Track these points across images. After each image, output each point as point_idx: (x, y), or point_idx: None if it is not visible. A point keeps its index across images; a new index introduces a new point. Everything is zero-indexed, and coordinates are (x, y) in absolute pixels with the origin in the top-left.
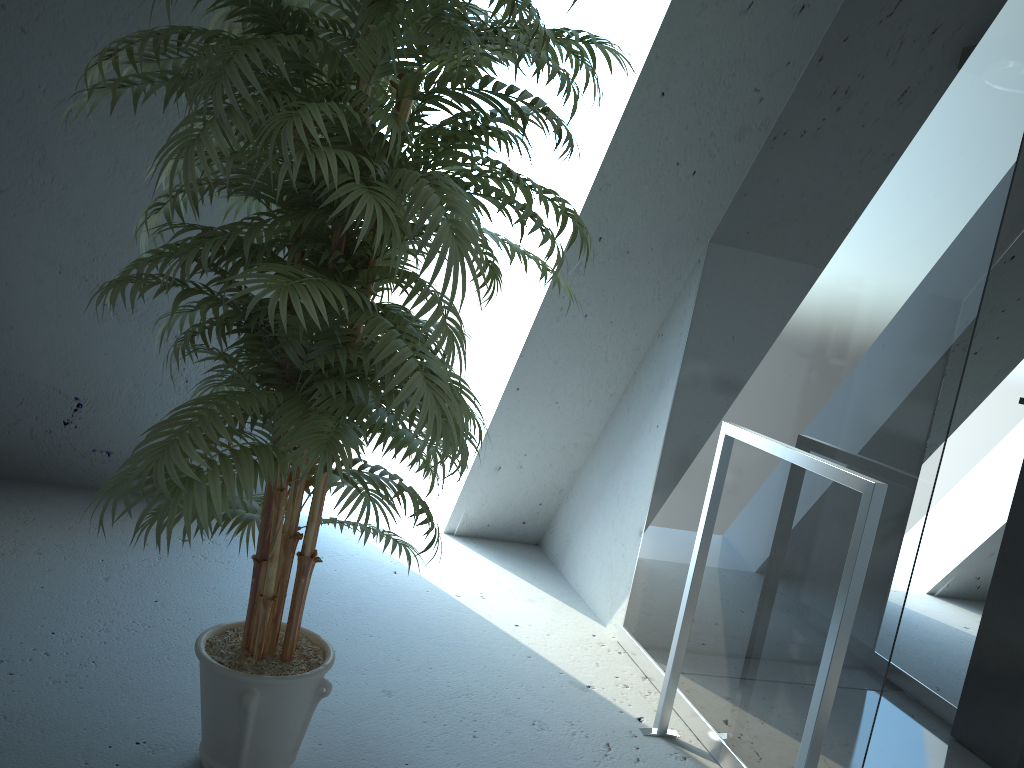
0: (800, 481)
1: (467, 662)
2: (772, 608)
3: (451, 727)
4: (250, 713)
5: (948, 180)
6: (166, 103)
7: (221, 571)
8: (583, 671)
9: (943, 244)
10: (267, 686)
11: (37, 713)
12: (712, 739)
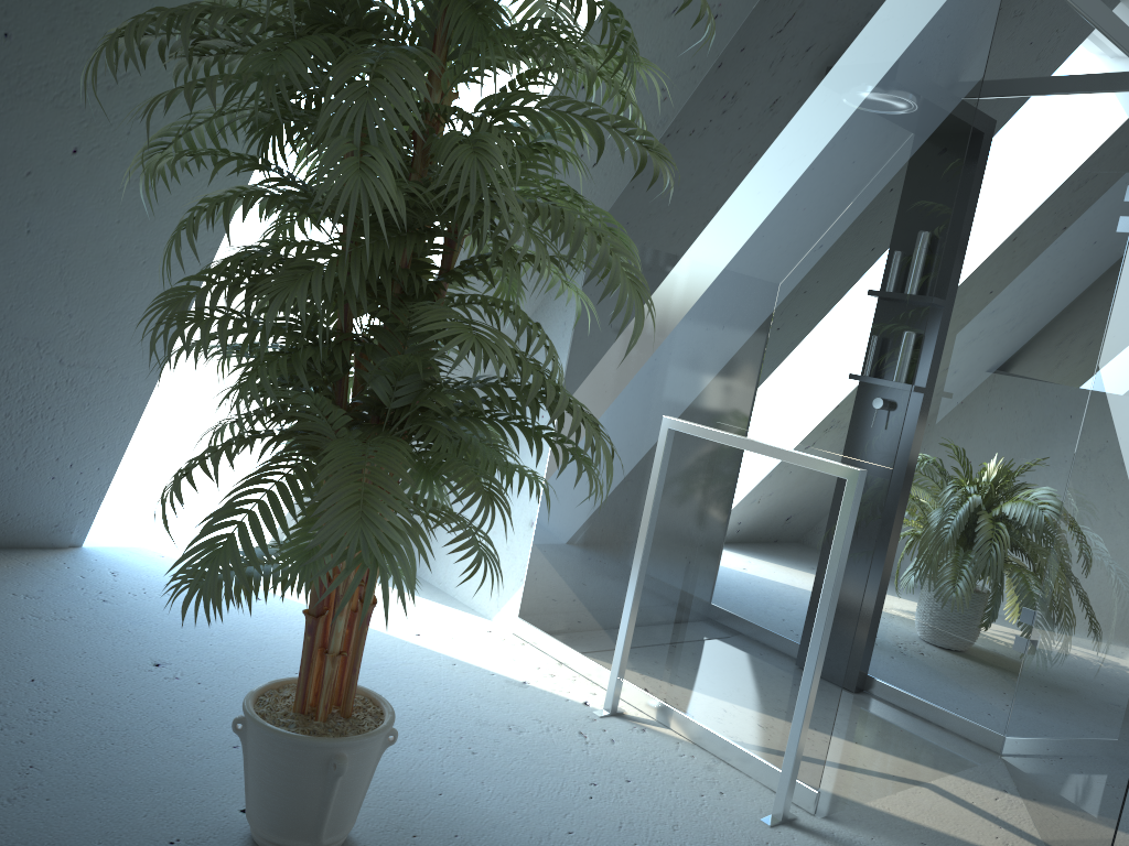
0: (743, 467)
1: (407, 681)
2: (721, 583)
3: (447, 749)
4: (340, 778)
5: (886, 205)
6: (224, 103)
7: (73, 630)
8: (509, 668)
9: (886, 261)
10: (355, 746)
11: (27, 840)
12: (659, 708)
